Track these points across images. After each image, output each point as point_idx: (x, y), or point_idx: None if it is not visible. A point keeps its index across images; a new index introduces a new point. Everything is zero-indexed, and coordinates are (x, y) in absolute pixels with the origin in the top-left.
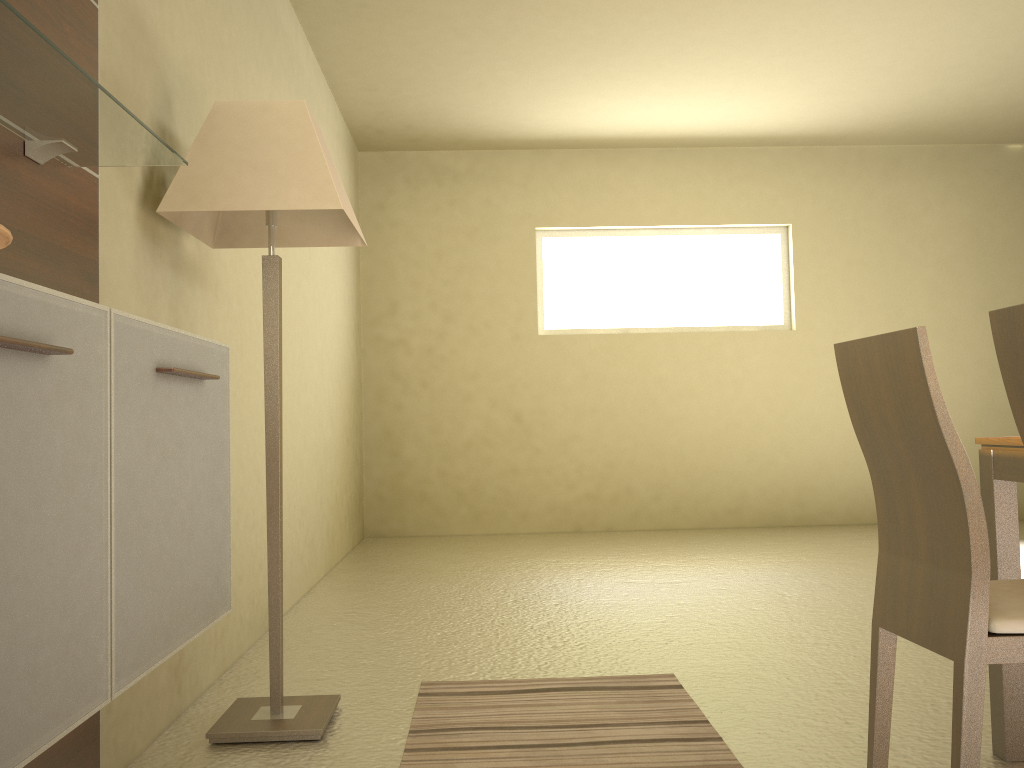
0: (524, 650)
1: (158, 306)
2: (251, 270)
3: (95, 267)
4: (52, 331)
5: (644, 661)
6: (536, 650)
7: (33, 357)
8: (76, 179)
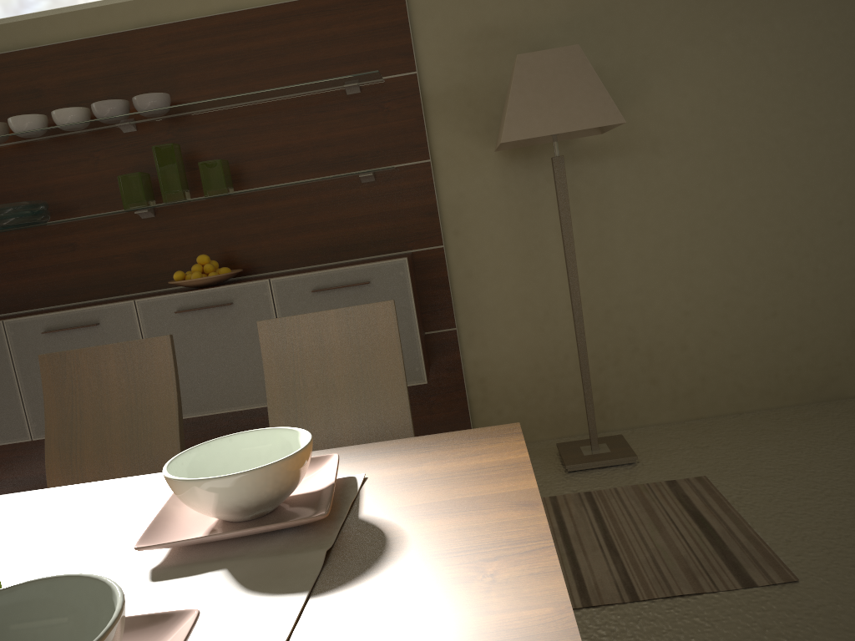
0: (847, 499)
1: (540, 194)
2: (755, 97)
3: (433, 207)
4: (233, 297)
5: (850, 563)
6: (852, 504)
7: (224, 306)
8: (407, 172)
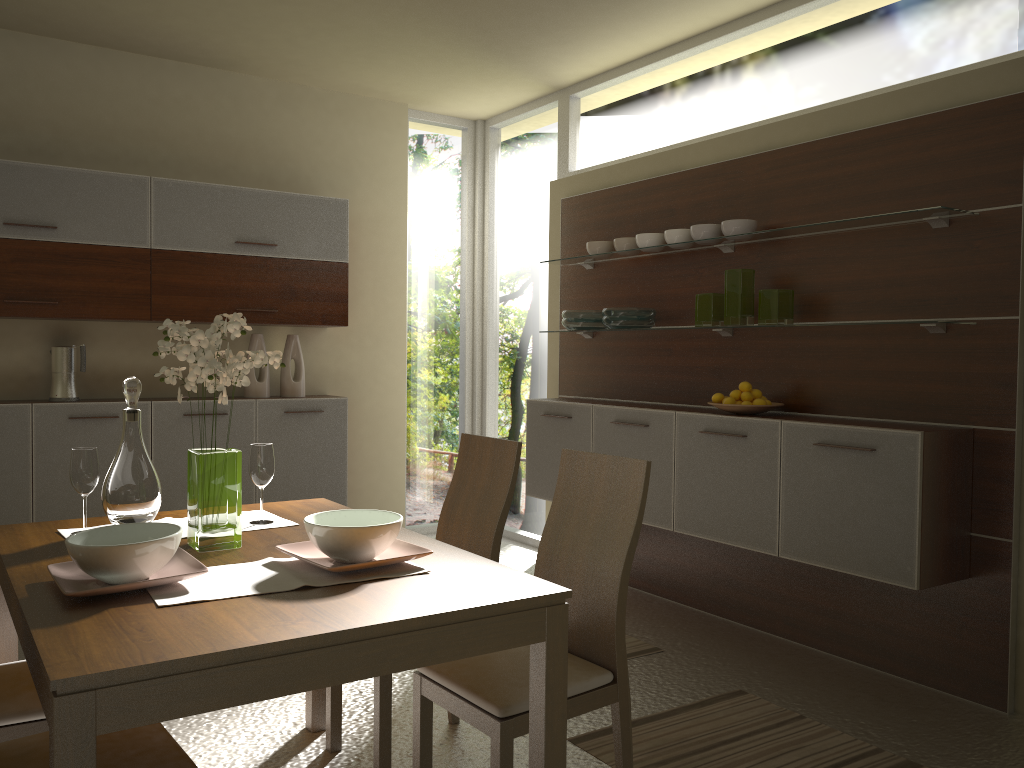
0: None
1: None
2: None
3: (1011, 377)
4: (748, 430)
5: None
6: None
7: (739, 437)
8: (987, 328)
